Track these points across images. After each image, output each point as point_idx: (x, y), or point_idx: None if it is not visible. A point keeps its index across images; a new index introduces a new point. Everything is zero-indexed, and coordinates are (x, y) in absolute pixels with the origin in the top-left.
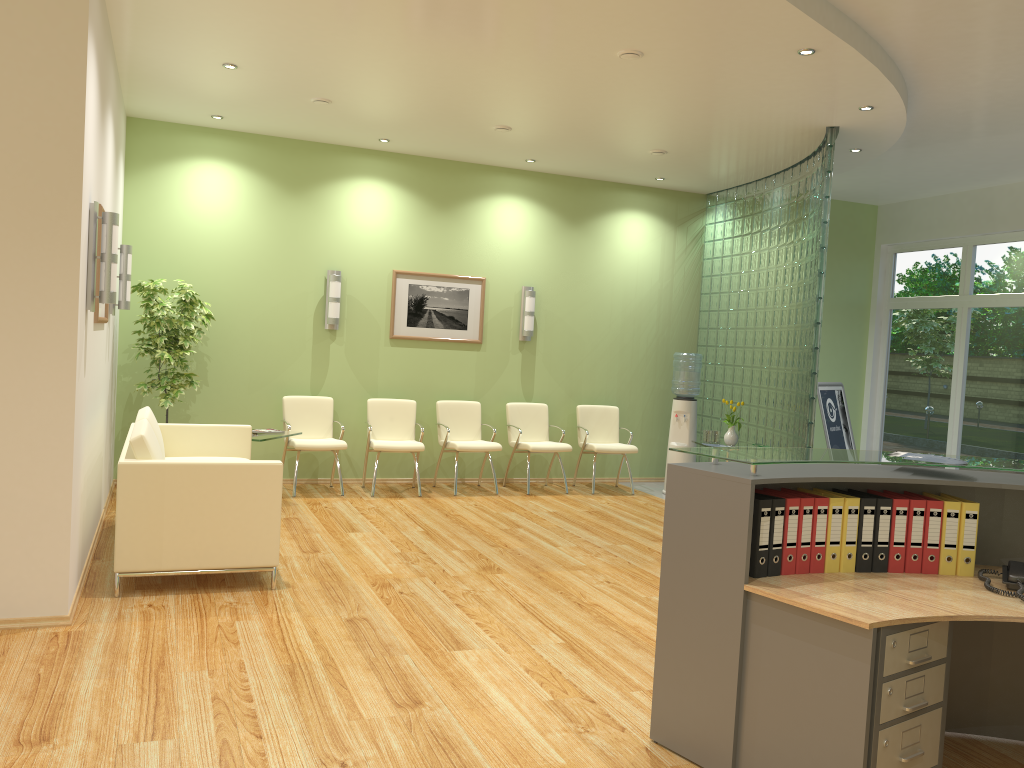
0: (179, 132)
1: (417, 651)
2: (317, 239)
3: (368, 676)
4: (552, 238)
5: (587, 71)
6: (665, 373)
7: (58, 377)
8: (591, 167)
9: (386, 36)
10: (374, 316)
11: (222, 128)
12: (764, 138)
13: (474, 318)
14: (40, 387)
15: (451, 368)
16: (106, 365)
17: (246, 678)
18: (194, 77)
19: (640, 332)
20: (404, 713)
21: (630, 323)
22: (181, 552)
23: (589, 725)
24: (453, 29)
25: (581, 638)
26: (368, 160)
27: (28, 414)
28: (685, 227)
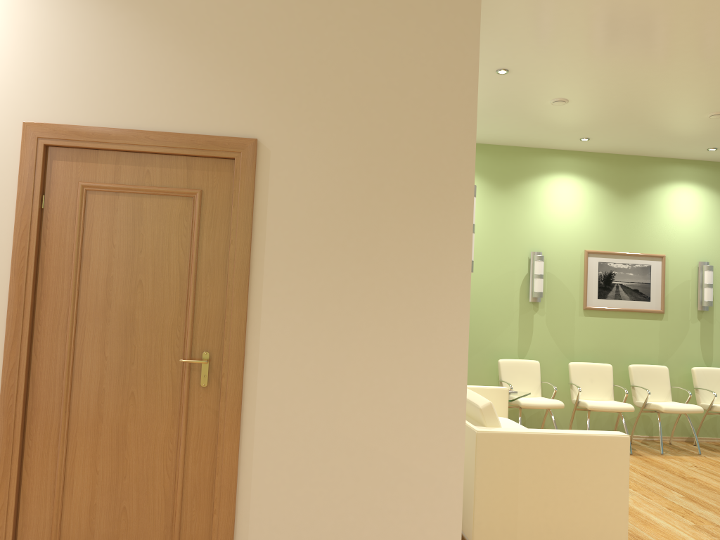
0: None
1: None
2: (521, 226)
3: None
4: None
5: None
6: None
7: (452, 345)
8: None
9: (692, 12)
10: (569, 290)
11: None
12: None
13: (656, 290)
14: (436, 355)
15: (637, 335)
16: None
17: None
18: None
19: None
20: None
21: None
22: (534, 527)
23: None
24: None
25: None
26: (562, 159)
27: (425, 383)
28: None
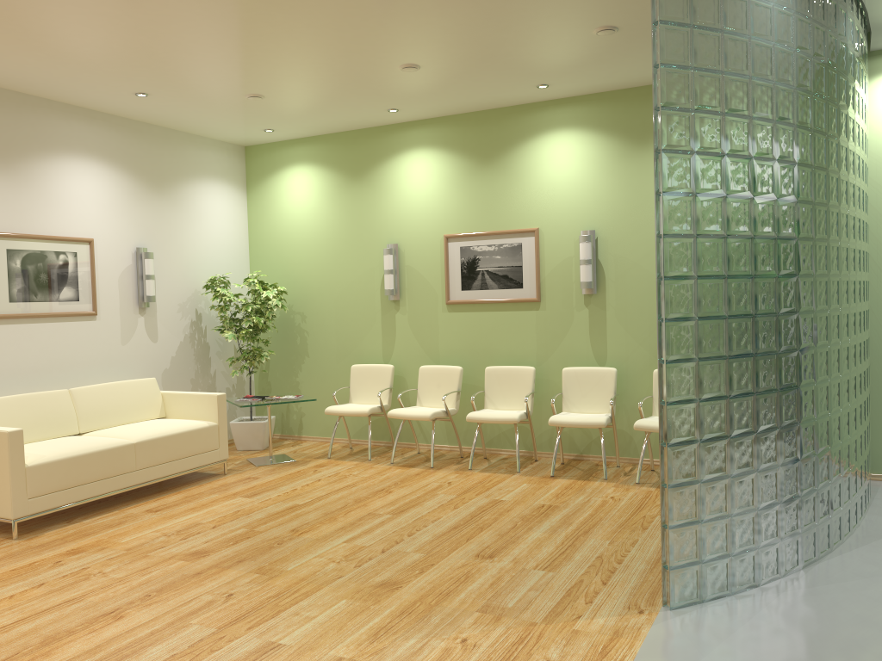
0: (276, 149)
1: None
2: (378, 217)
3: None
4: (616, 167)
5: None
6: None
7: None
8: (615, 71)
9: (87, 34)
10: (431, 283)
11: (301, 137)
12: None
13: (529, 274)
14: None
15: (509, 331)
16: (136, 346)
17: None
18: (164, 109)
19: None
20: None
21: None
22: None
23: None
24: (77, 7)
25: None
26: (414, 132)
27: None
28: None
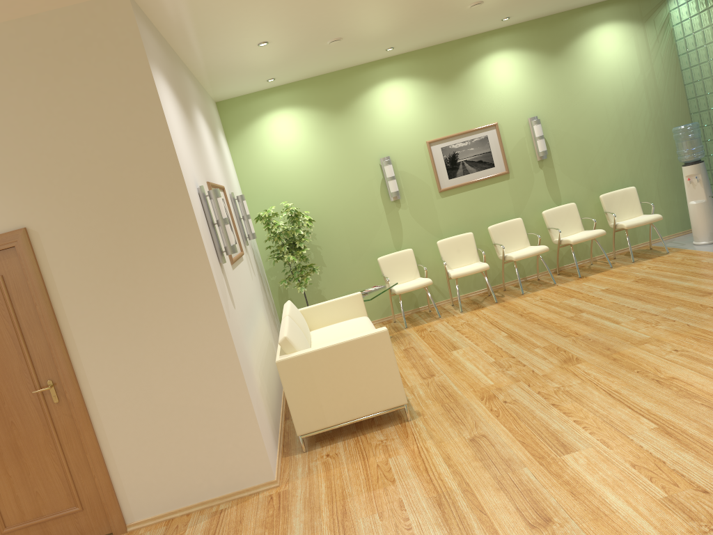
0: (251, 99)
1: (533, 462)
2: (365, 139)
3: (500, 497)
4: (541, 72)
5: None
6: (667, 146)
7: (214, 321)
8: (557, 4)
9: None
10: (423, 180)
11: (277, 85)
12: None
13: (497, 156)
14: (206, 331)
15: (491, 199)
16: (254, 280)
17: (407, 516)
18: (244, 61)
19: (636, 120)
20: (539, 534)
21: (625, 116)
22: (337, 411)
23: (711, 522)
24: None
25: (671, 418)
26: (383, 67)
27: (204, 352)
28: (651, 20)
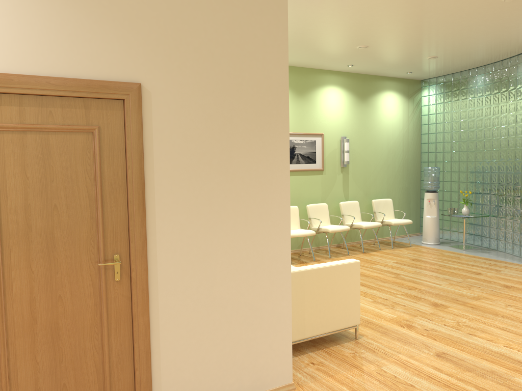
0: None
1: (515, 373)
2: None
3: None
4: (353, 108)
5: (468, 10)
6: (407, 178)
7: (281, 224)
8: (379, 68)
9: None
10: None
11: None
12: (504, 47)
13: (319, 156)
14: (272, 232)
15: (309, 185)
16: None
17: None
18: None
19: (395, 157)
20: None
21: (390, 152)
22: (314, 325)
23: None
24: None
25: None
26: None
27: (266, 252)
28: (412, 98)
